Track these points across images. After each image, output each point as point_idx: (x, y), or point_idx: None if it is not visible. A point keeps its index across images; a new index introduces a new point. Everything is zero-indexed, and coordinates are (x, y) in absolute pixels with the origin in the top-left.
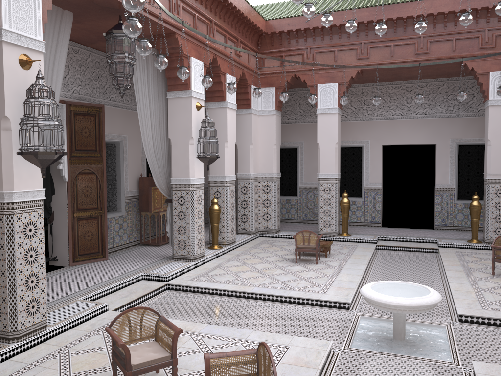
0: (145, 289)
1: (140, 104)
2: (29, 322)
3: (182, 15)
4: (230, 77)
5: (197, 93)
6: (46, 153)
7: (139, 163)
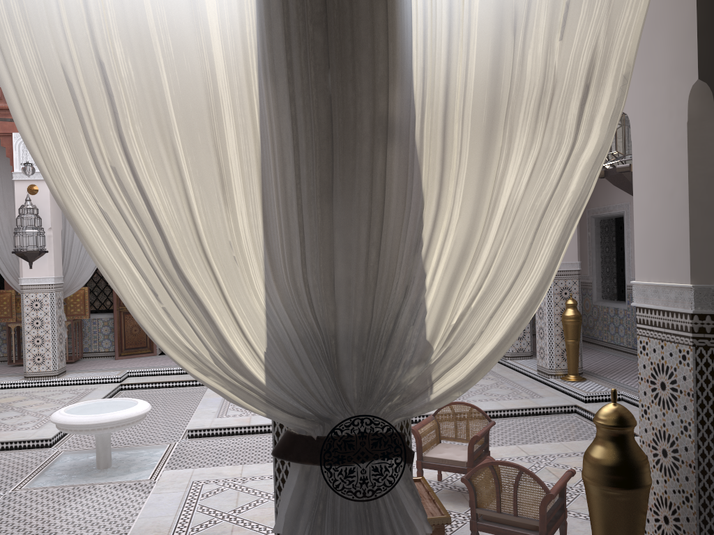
0: (189, 378)
1: None
2: (35, 369)
3: None
4: None
5: None
6: (18, 252)
7: None
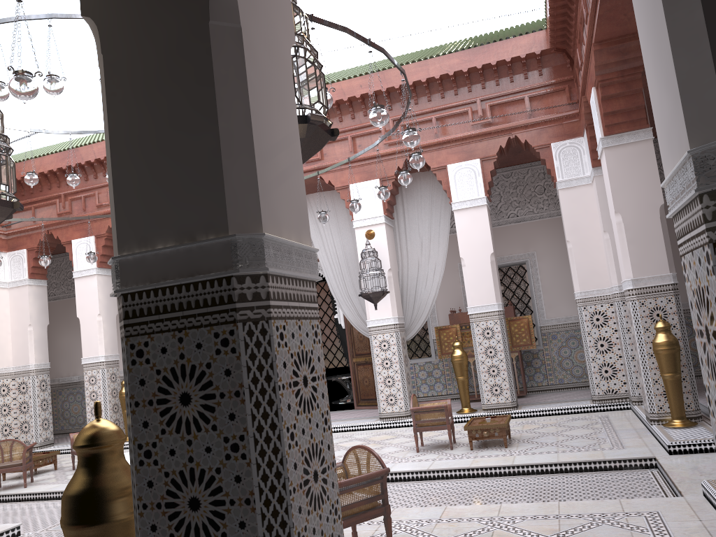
0: None
1: (324, 251)
2: None
3: (327, 150)
4: (458, 166)
5: (364, 220)
6: None
7: (457, 296)
